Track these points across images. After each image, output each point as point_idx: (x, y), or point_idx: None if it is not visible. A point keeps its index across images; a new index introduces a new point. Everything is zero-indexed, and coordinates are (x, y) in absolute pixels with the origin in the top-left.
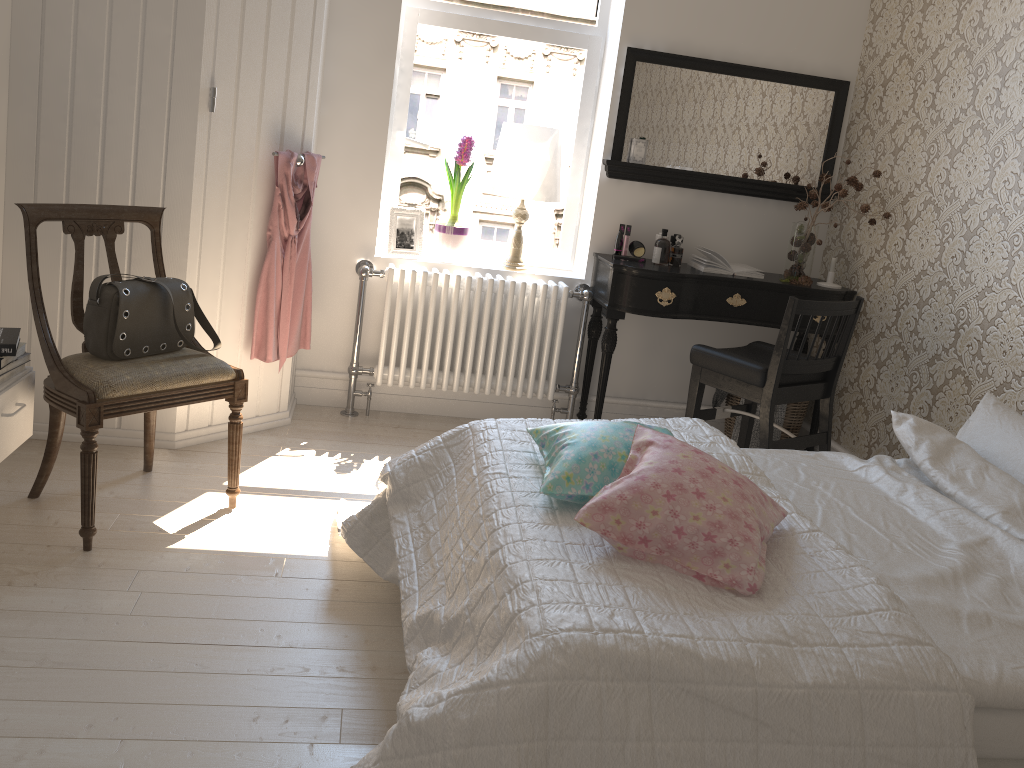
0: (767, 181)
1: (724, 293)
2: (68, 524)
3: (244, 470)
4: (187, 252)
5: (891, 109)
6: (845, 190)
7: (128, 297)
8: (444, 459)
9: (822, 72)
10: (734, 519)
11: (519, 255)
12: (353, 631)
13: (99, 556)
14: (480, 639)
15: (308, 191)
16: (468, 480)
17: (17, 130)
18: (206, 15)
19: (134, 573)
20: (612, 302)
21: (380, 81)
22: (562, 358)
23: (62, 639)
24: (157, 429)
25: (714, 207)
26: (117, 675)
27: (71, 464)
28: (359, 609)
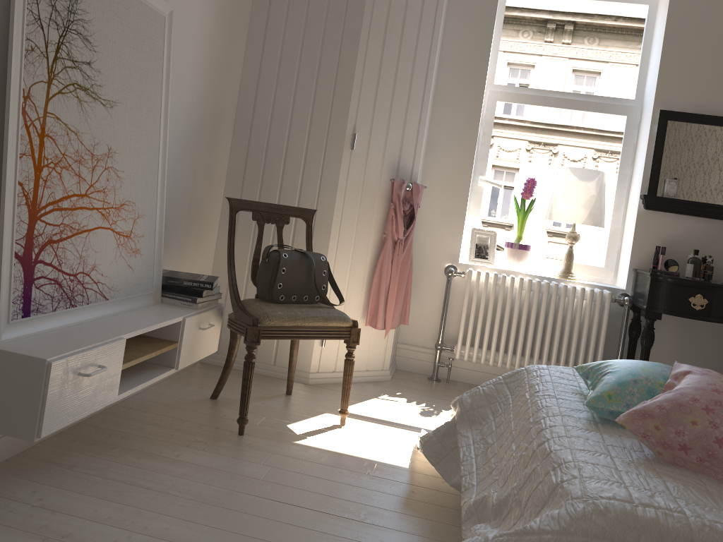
0: None
1: None
2: (231, 417)
3: (354, 403)
4: (328, 243)
5: None
6: None
7: (286, 259)
8: (503, 392)
9: None
10: None
11: (570, 268)
12: (422, 523)
13: (247, 439)
14: (526, 509)
15: (413, 209)
16: (522, 402)
17: (234, 161)
18: (353, 86)
19: (268, 454)
20: (650, 304)
21: (468, 138)
22: (606, 353)
23: (213, 486)
24: (298, 368)
25: None
26: (245, 516)
27: (240, 383)
28: (429, 508)
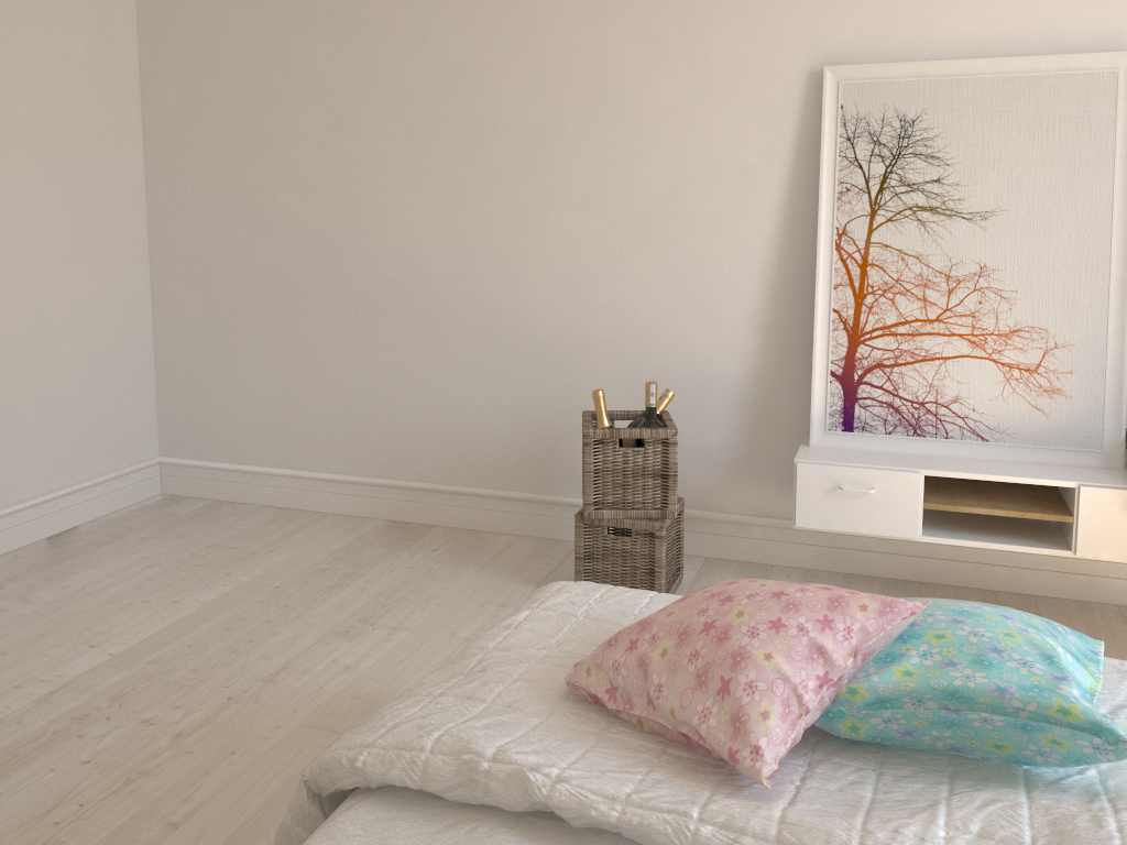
0: None
1: None
2: None
3: None
4: None
5: None
6: None
7: None
8: None
9: None
10: (638, 627)
11: None
12: None
13: None
14: None
15: None
16: None
17: None
18: None
19: None
20: None
21: None
22: None
23: None
24: None
25: None
26: None
27: None
28: None
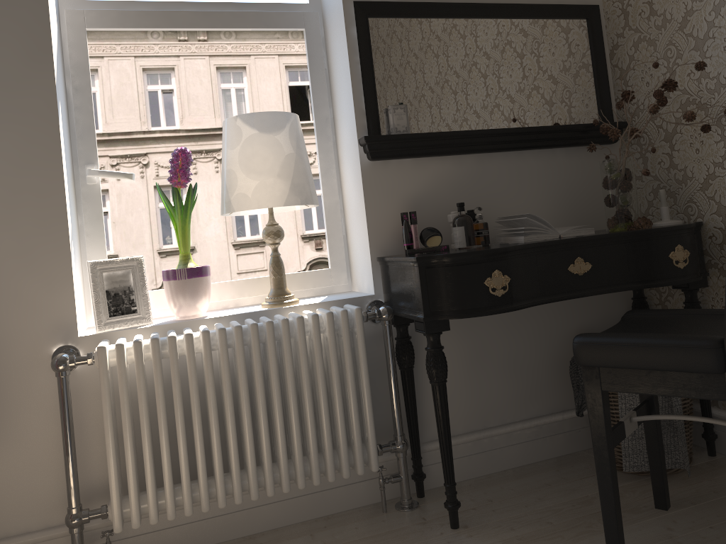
0: (551, 125)
1: (563, 260)
2: None
3: None
4: None
5: (671, 5)
6: (655, 104)
7: None
8: None
9: (568, 0)
10: None
11: (284, 285)
12: None
13: None
14: None
15: None
16: None
17: None
18: None
19: None
20: (428, 310)
21: (36, 93)
22: (373, 405)
23: None
24: None
25: (500, 170)
26: None
27: None
28: None
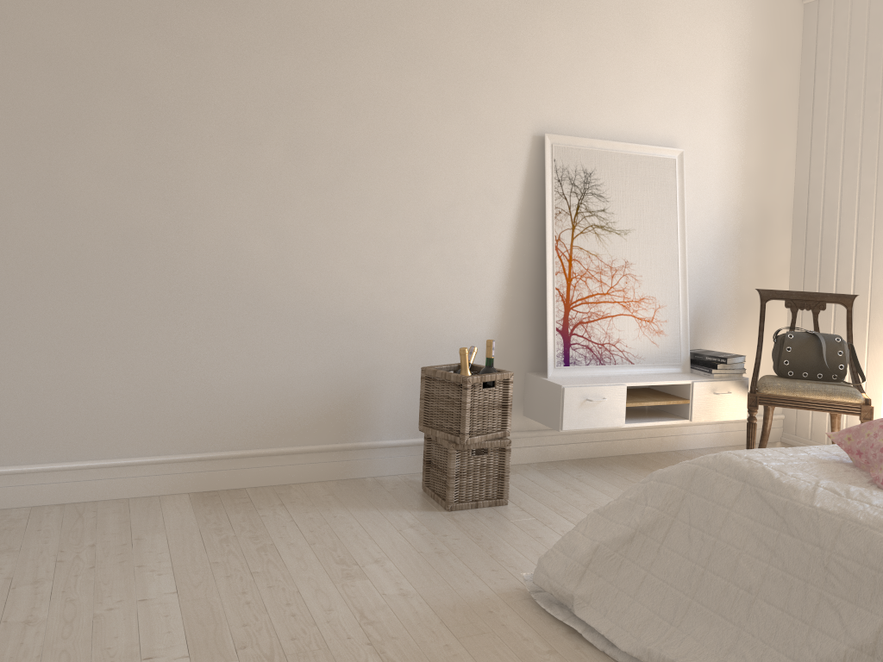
0: None
1: None
2: None
3: None
4: None
5: None
6: None
7: (790, 339)
8: None
9: None
10: None
11: None
12: None
13: None
14: None
15: None
16: None
17: (794, 255)
18: None
19: None
20: None
21: None
22: None
23: None
24: None
25: None
26: None
27: None
28: None
